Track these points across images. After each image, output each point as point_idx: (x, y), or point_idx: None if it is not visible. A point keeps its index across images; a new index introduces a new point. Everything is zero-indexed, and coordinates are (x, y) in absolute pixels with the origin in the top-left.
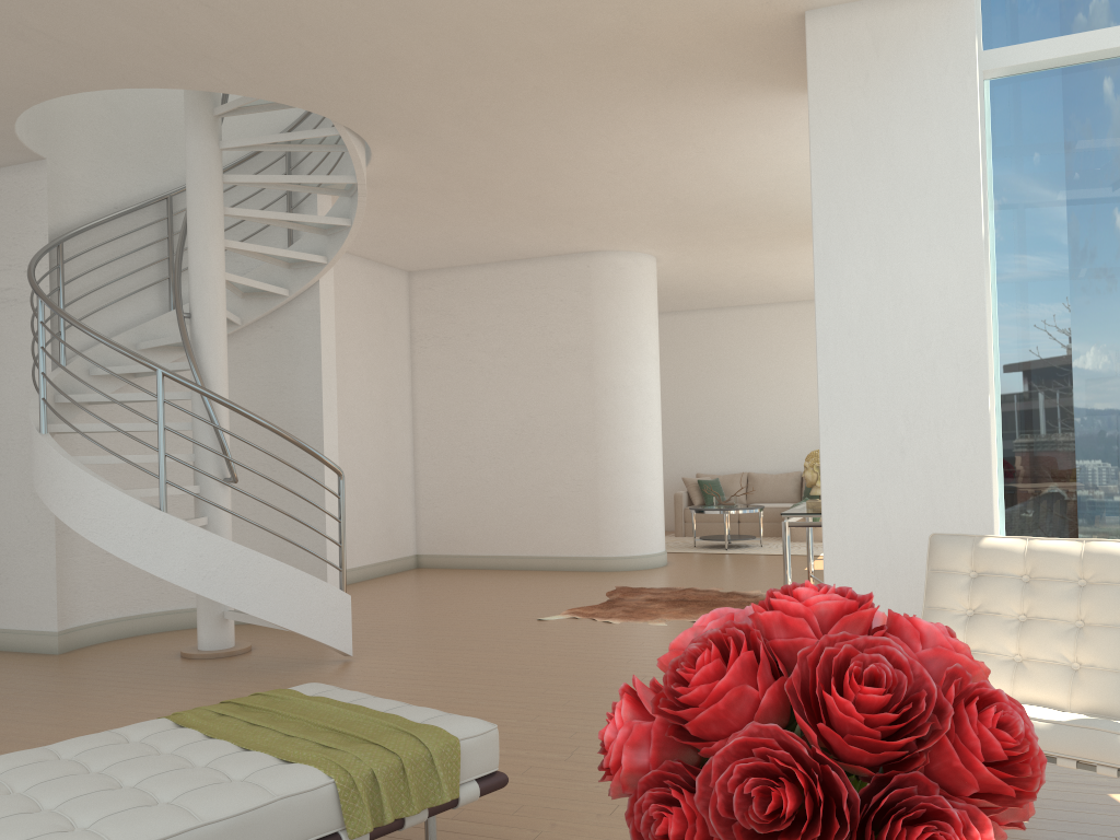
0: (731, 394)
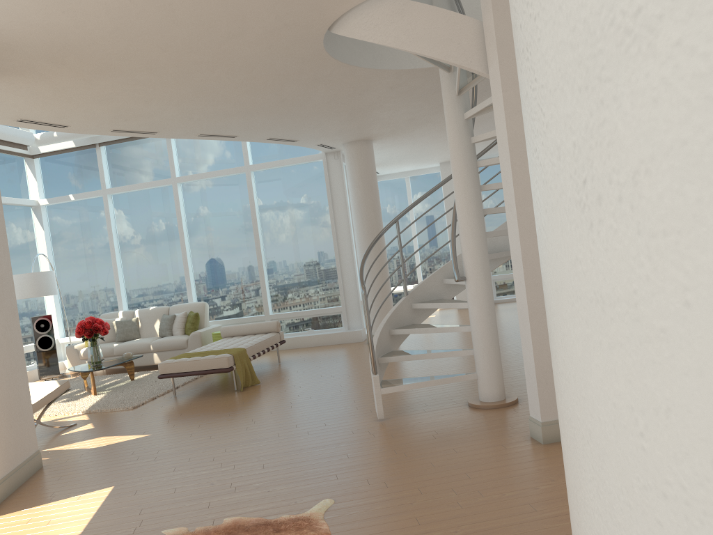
0: None
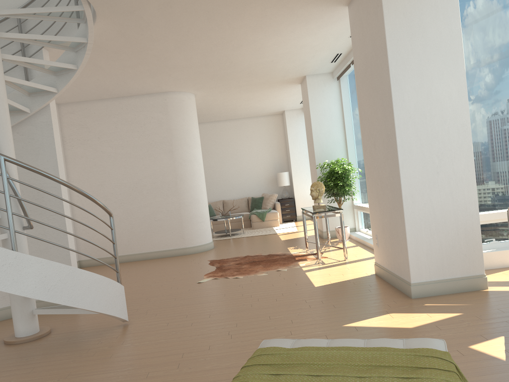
0: (210, 164)
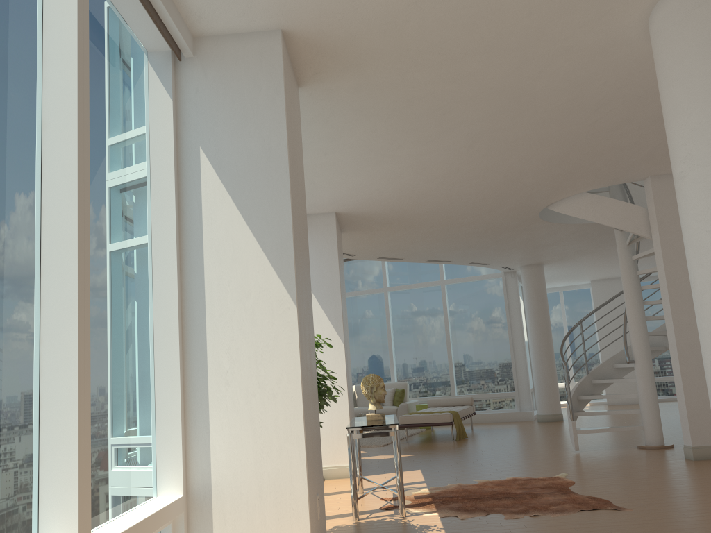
0: None
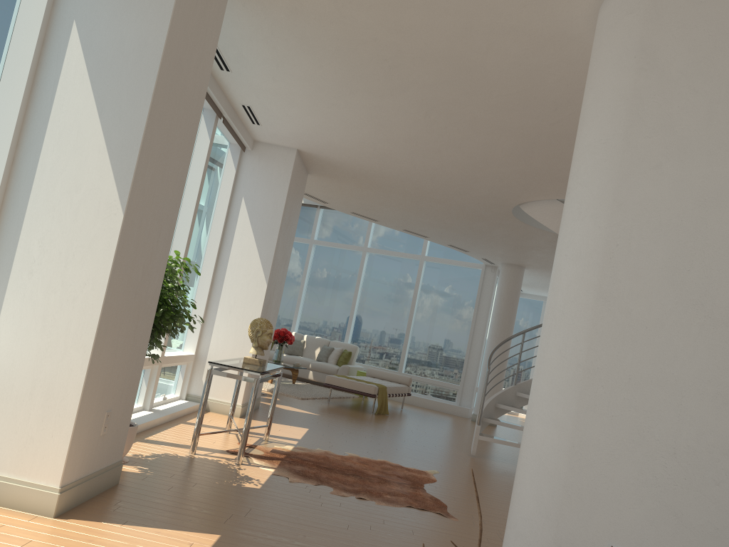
0: None
